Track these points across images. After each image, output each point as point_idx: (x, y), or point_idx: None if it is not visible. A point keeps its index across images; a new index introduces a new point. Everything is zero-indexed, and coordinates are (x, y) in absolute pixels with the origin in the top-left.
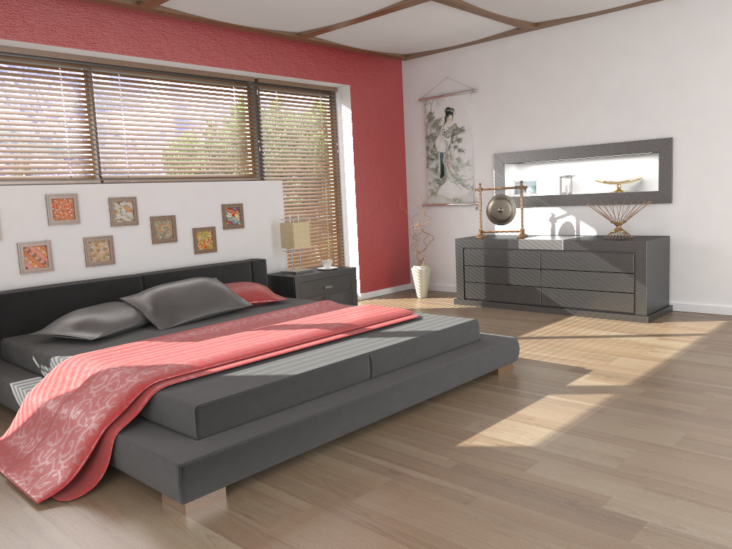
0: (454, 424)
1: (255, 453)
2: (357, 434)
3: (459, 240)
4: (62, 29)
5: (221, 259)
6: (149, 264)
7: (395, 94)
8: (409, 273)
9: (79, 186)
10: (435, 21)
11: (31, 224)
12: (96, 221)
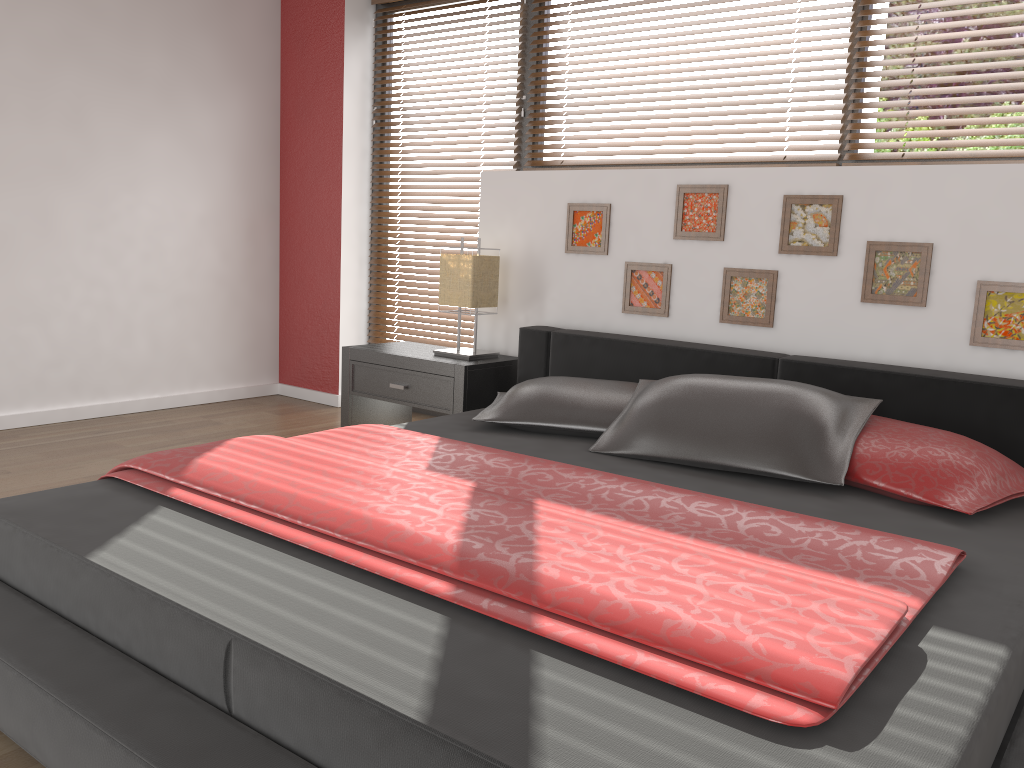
0: None
1: None
2: None
3: None
4: None
5: None
6: (844, 343)
7: None
8: None
9: (735, 172)
10: None
11: (650, 234)
12: (752, 240)
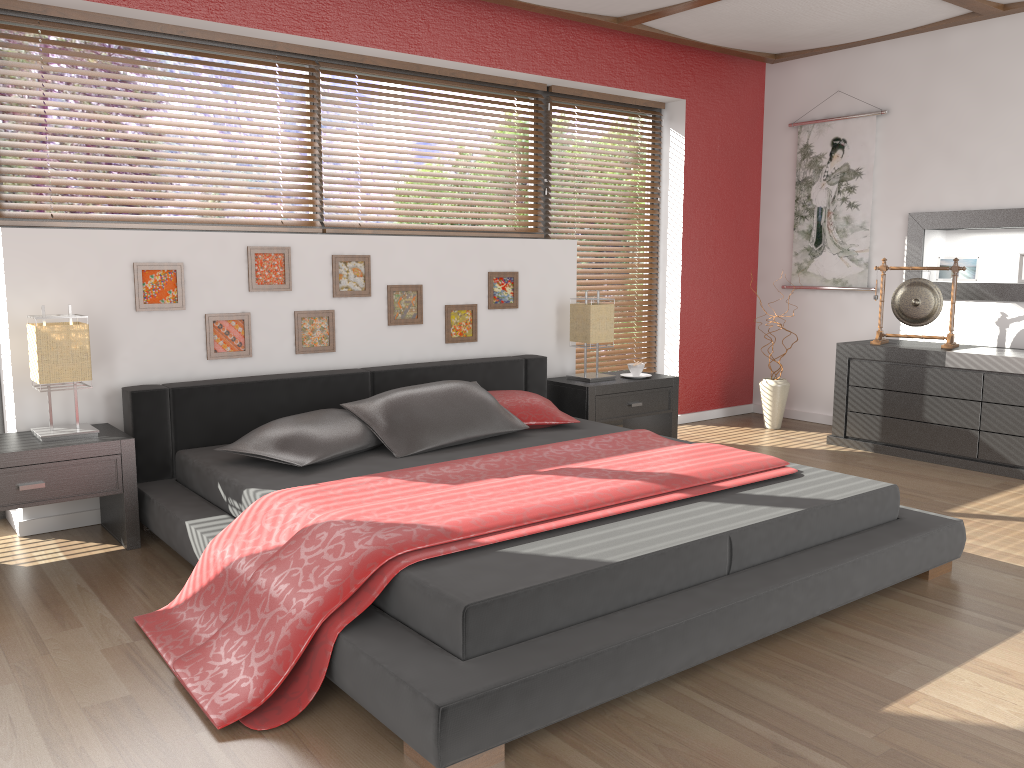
0: (870, 666)
1: (554, 693)
2: (705, 665)
3: (843, 346)
4: (284, 7)
5: (483, 352)
6: (381, 354)
7: (752, 115)
8: (752, 388)
9: (293, 237)
10: (840, 0)
11: (226, 288)
12: (312, 289)
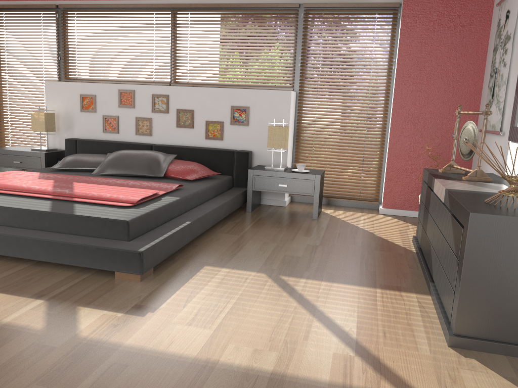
0: None
1: None
2: None
3: (424, 170)
4: None
5: (226, 146)
6: (173, 140)
7: (479, 1)
8: None
9: (136, 86)
10: None
11: (110, 105)
12: (143, 108)
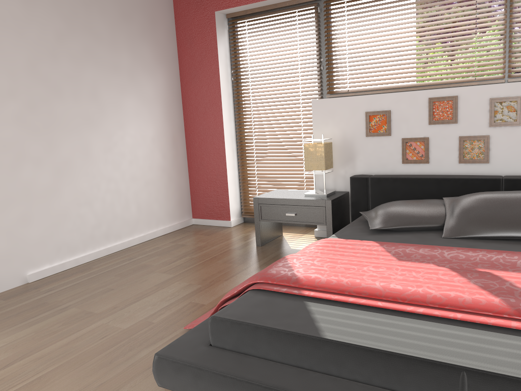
0: None
1: (215, 387)
2: None
3: None
4: None
5: None
6: None
7: None
8: None
9: (460, 89)
10: None
11: (414, 123)
12: (473, 122)
